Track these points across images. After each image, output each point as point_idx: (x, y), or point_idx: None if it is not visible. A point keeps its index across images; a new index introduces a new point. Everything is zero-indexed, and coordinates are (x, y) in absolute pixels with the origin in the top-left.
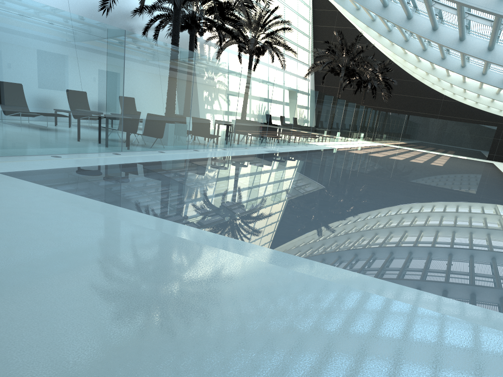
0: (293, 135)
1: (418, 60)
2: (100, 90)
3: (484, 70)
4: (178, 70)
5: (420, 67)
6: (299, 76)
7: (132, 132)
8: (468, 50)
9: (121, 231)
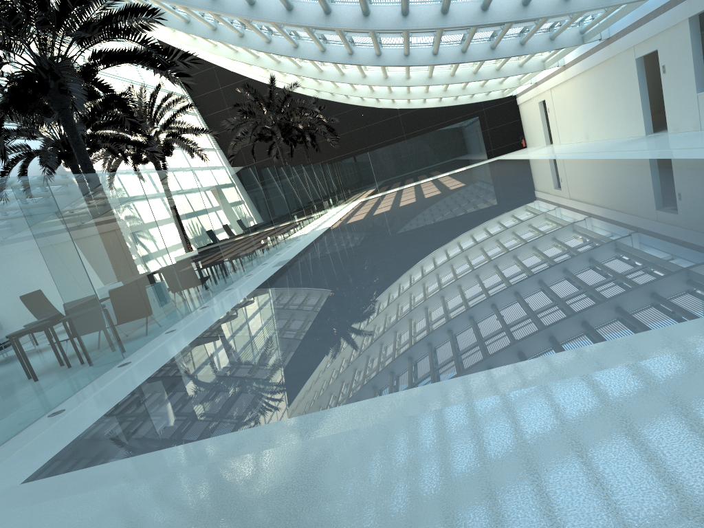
0: (279, 234)
1: (363, 75)
2: (57, 280)
3: (466, 46)
4: (130, 205)
5: (369, 83)
6: (212, 167)
7: (122, 323)
8: (460, 21)
9: (415, 437)
